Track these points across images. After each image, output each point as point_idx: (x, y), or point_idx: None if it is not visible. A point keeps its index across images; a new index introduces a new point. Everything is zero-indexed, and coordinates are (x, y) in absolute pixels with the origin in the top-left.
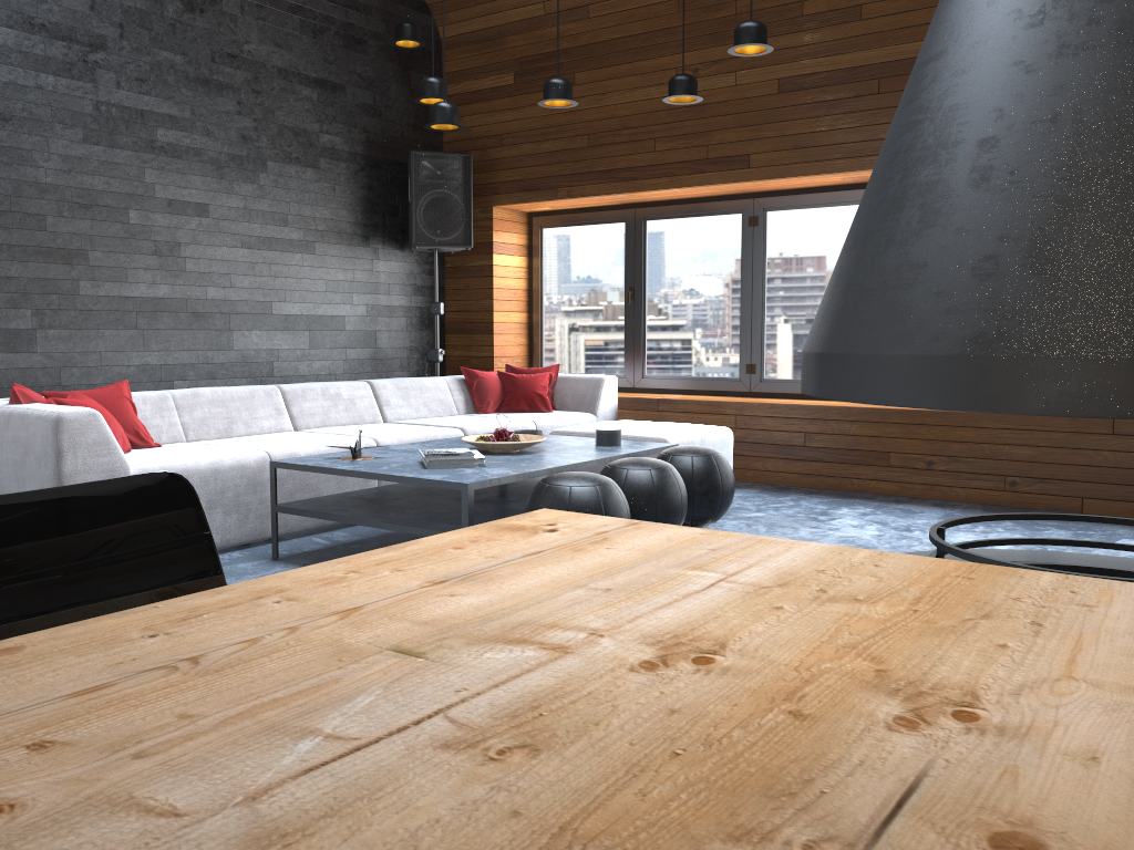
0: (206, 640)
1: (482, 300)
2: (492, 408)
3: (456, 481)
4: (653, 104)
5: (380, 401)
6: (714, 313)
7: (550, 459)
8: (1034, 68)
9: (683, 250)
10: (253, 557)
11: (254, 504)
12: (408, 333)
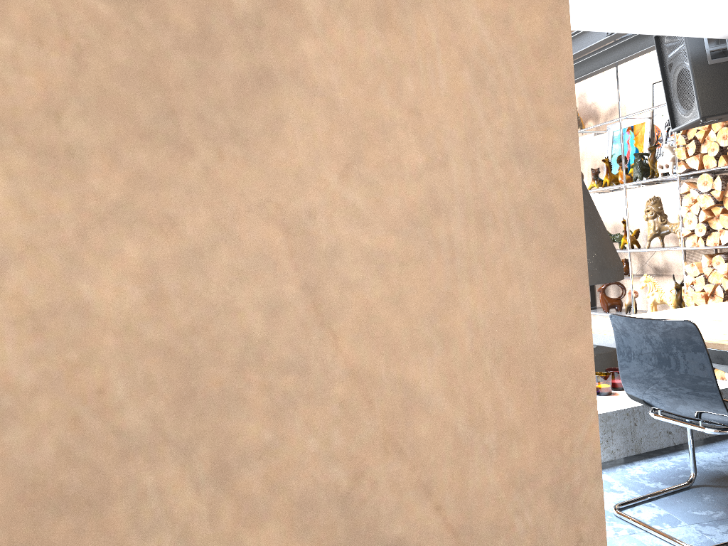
0: None
1: None
2: None
3: None
4: None
5: None
6: None
7: None
8: None
9: None
10: None
11: None
12: None
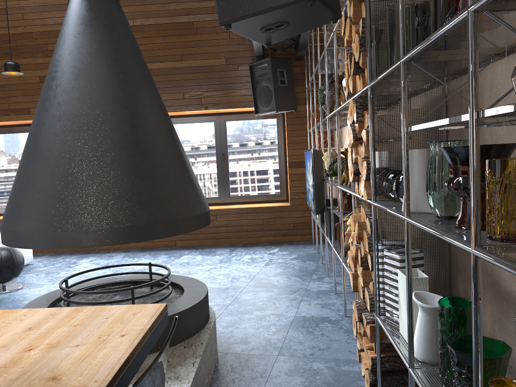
0: None
1: None
2: None
3: None
4: None
5: None
6: None
7: None
8: (58, 135)
9: (4, 149)
10: None
11: None
12: None
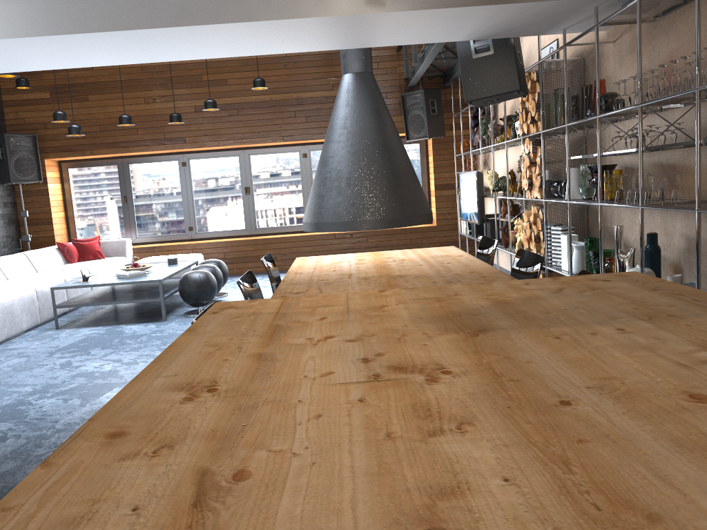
0: (310, 267)
1: (43, 207)
2: (76, 260)
3: (155, 279)
4: (134, 113)
5: (32, 262)
6: (170, 205)
7: (166, 270)
8: (355, 164)
9: (150, 177)
10: (45, 330)
11: (33, 309)
12: (4, 228)
